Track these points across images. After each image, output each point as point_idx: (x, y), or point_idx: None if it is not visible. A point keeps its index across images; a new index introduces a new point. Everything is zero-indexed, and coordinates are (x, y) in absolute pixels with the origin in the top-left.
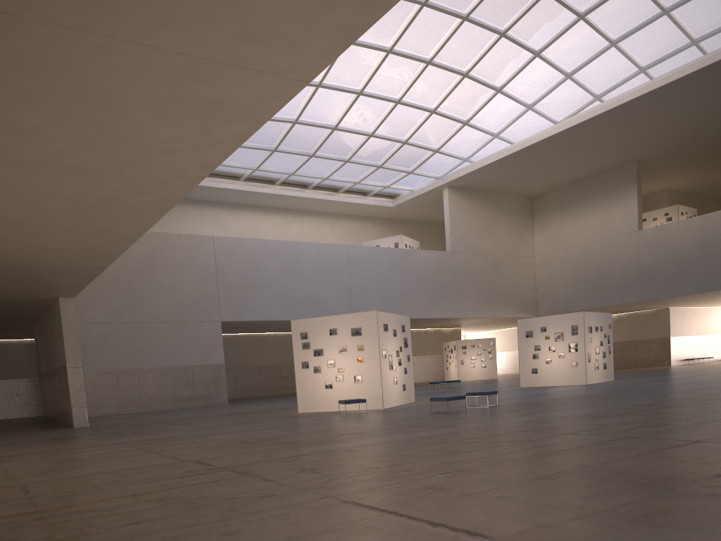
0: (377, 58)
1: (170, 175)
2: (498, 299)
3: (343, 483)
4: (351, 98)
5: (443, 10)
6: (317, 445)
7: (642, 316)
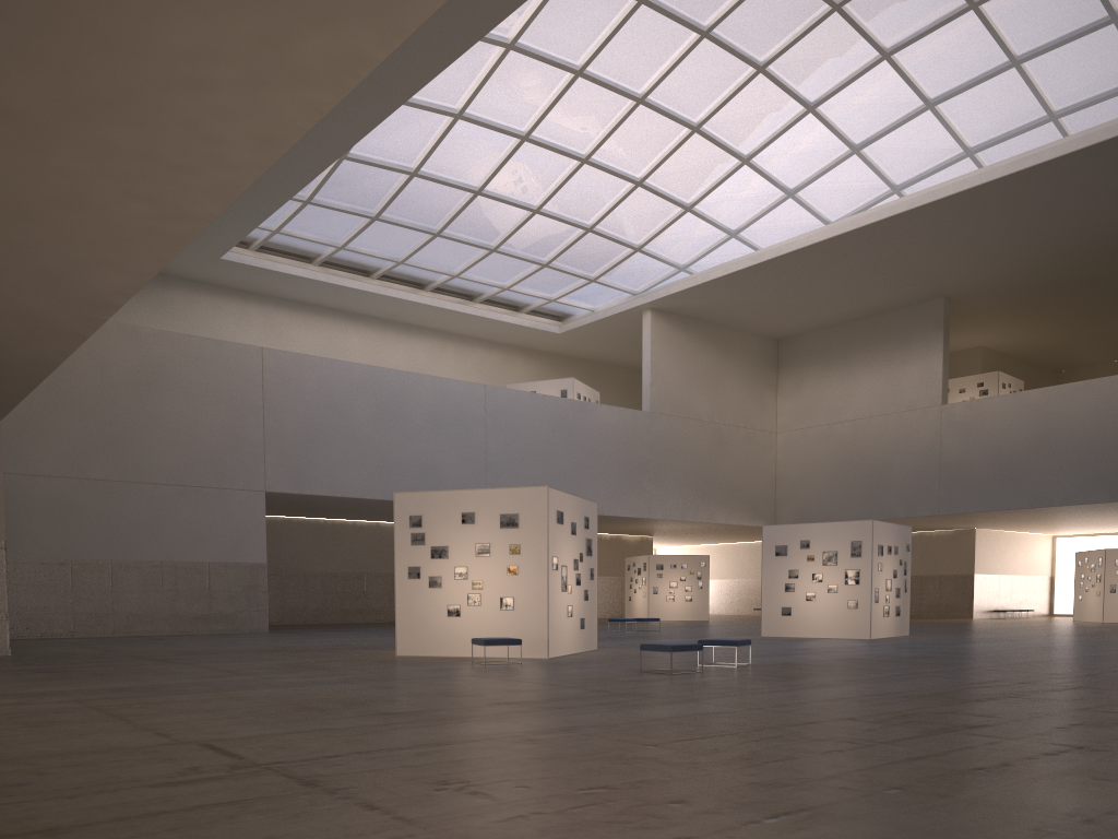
0: (558, 81)
1: (193, 154)
2: (719, 494)
3: (553, 829)
4: (510, 144)
5: (673, 14)
6: (453, 723)
7: (933, 539)
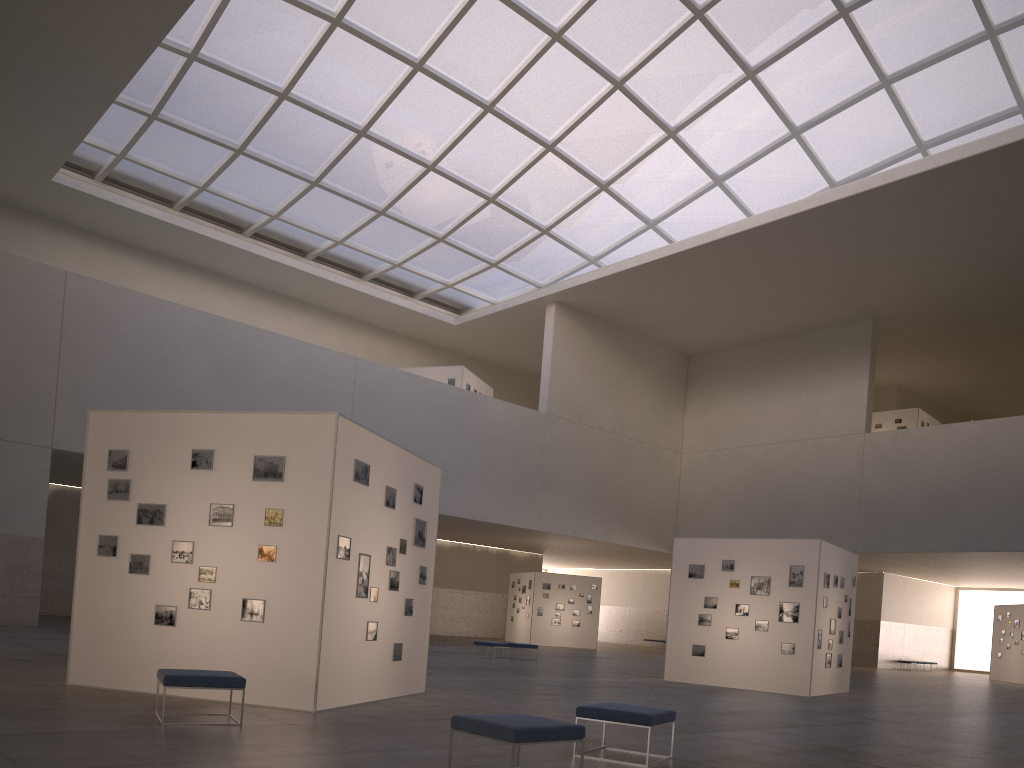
0: None
1: None
2: (616, 511)
3: None
4: (401, 74)
5: None
6: None
7: None
